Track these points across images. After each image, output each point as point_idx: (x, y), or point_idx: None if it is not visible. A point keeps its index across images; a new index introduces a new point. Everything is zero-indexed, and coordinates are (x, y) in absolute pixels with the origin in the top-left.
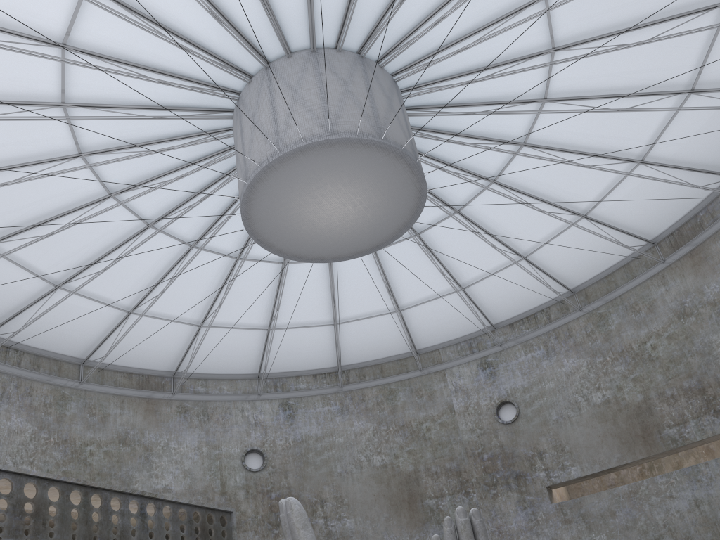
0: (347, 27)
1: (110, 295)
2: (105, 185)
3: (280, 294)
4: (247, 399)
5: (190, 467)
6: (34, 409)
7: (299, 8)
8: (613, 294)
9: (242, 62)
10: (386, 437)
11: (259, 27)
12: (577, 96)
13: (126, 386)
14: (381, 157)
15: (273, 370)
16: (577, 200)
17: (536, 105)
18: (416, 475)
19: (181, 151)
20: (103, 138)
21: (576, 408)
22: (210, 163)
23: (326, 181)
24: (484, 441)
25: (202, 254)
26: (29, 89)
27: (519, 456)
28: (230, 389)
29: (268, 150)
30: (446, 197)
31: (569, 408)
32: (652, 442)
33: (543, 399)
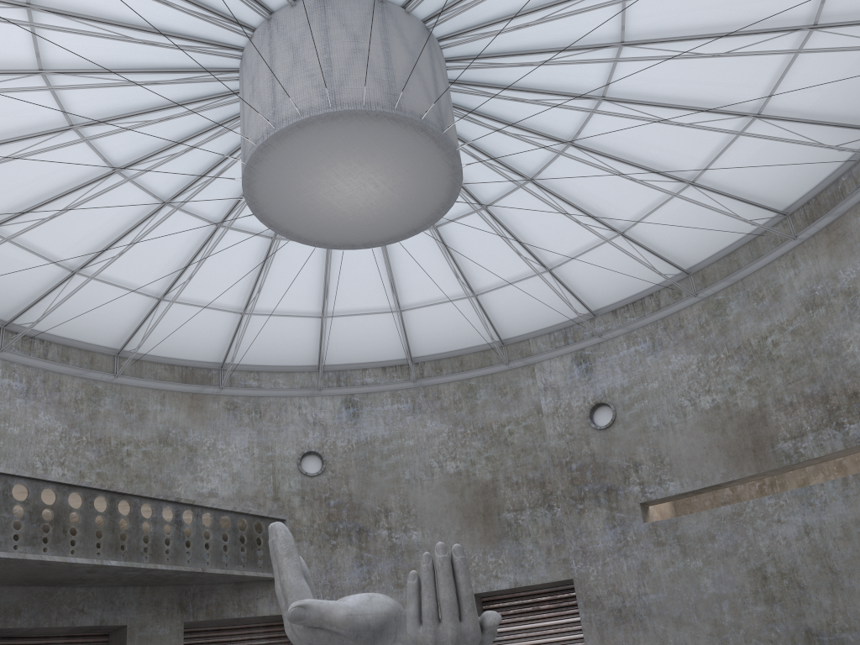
0: None
1: (135, 281)
2: (106, 160)
3: (327, 279)
4: (305, 394)
5: (240, 470)
6: (64, 406)
7: None
8: (734, 277)
9: (240, 13)
10: (462, 441)
11: None
12: (663, 38)
13: (167, 379)
14: (397, 131)
15: (336, 362)
16: (681, 164)
17: (612, 50)
18: (494, 485)
19: (188, 119)
20: (94, 107)
21: (681, 414)
22: (221, 132)
23: (337, 160)
24: (573, 449)
25: (232, 234)
26: (1, 56)
27: (612, 467)
28: (287, 383)
29: (264, 126)
30: (514, 163)
31: (672, 414)
32: (764, 457)
33: (644, 401)
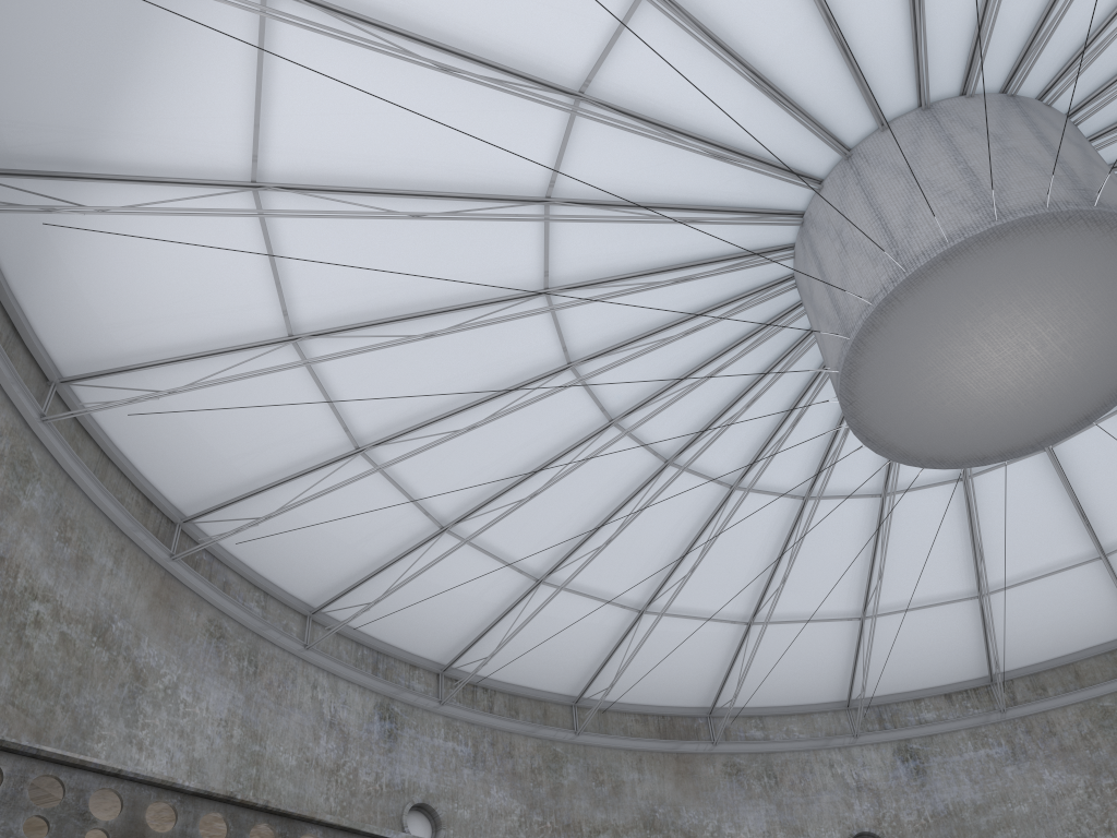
0: (985, 49)
1: (611, 587)
2: (603, 408)
3: (882, 550)
4: (835, 744)
5: None
6: (519, 777)
7: (897, 44)
8: None
9: (804, 161)
10: (1116, 799)
11: (831, 95)
12: None
13: (641, 735)
14: (1094, 241)
15: (872, 693)
16: None
17: None
18: None
19: (713, 331)
20: (599, 333)
21: None
22: (760, 340)
23: (990, 308)
24: None
25: (748, 500)
26: (502, 279)
27: None
28: (804, 731)
29: (883, 275)
30: None
31: None
32: None
33: None
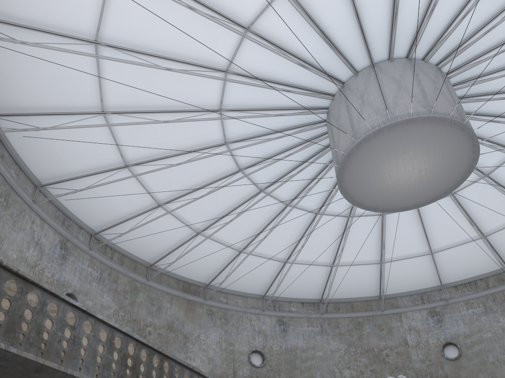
0: (441, 45)
1: (189, 218)
2: (225, 135)
3: (308, 236)
4: (254, 312)
5: (213, 356)
6: (117, 293)
7: (411, 28)
8: None
9: (355, 60)
10: (354, 357)
11: (378, 37)
12: None
13: (175, 288)
14: (458, 136)
15: (274, 294)
16: None
17: None
18: None
19: (285, 119)
20: (239, 100)
21: None
22: (303, 130)
23: (411, 148)
24: (432, 371)
25: (264, 198)
26: (209, 57)
27: None
28: (243, 303)
29: (380, 119)
30: None
31: (504, 354)
32: None
33: (481, 344)
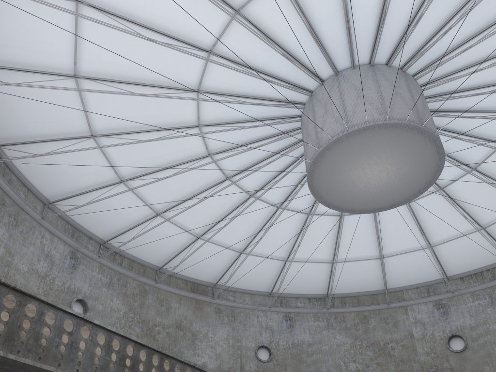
0: (400, 50)
1: (188, 224)
2: (207, 148)
3: (302, 236)
4: (261, 309)
5: (220, 352)
6: (127, 296)
7: (368, 36)
8: None
9: (319, 70)
10: (360, 350)
11: (338, 47)
12: None
13: (183, 289)
14: (418, 139)
15: (281, 291)
16: None
17: None
18: None
19: (262, 129)
20: (215, 115)
21: None
22: (280, 138)
23: (374, 153)
24: (437, 363)
25: (255, 202)
26: (180, 79)
27: None
28: (250, 301)
29: (339, 128)
30: None
31: None
32: None
33: (487, 336)
